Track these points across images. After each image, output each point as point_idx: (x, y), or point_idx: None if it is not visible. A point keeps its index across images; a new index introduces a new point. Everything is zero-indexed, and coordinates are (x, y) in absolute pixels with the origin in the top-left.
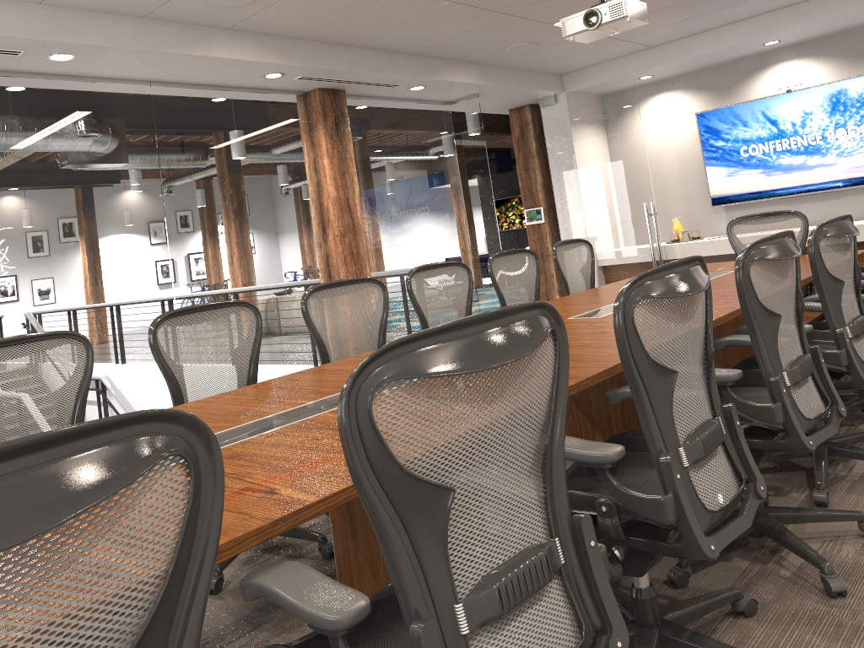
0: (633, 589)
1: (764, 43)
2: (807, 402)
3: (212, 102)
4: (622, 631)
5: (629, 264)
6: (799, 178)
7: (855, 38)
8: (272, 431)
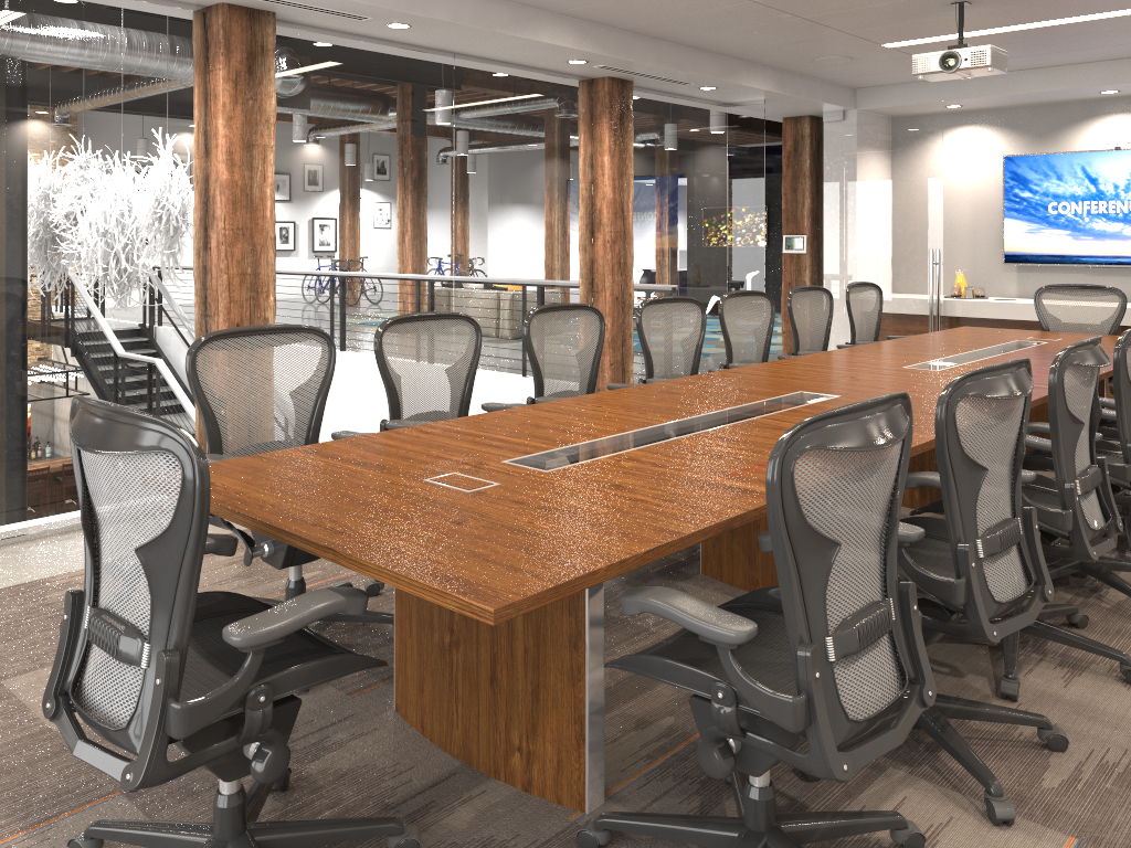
0: None
1: (1102, 91)
2: None
3: (506, 81)
4: (1050, 585)
5: (900, 314)
6: (1111, 247)
7: None
8: (730, 425)
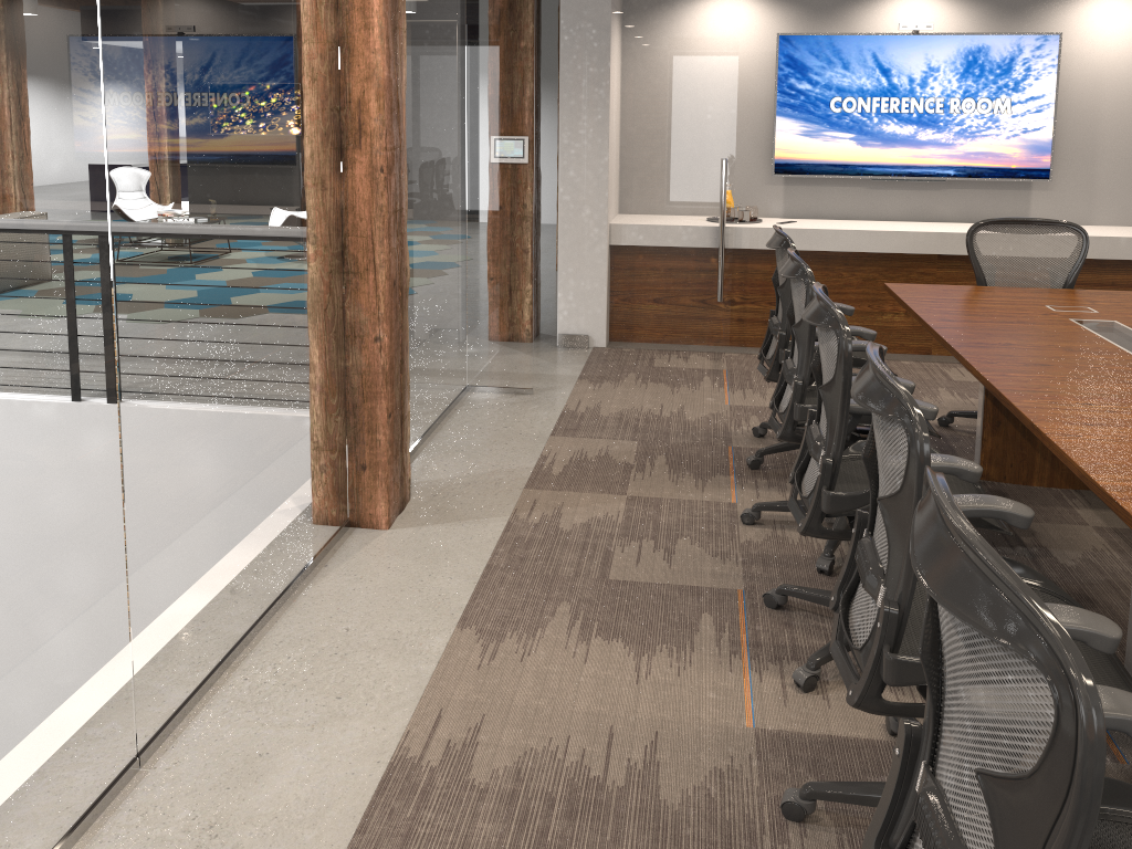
0: None
1: None
2: None
3: None
4: None
5: (673, 249)
6: (902, 155)
7: None
8: None
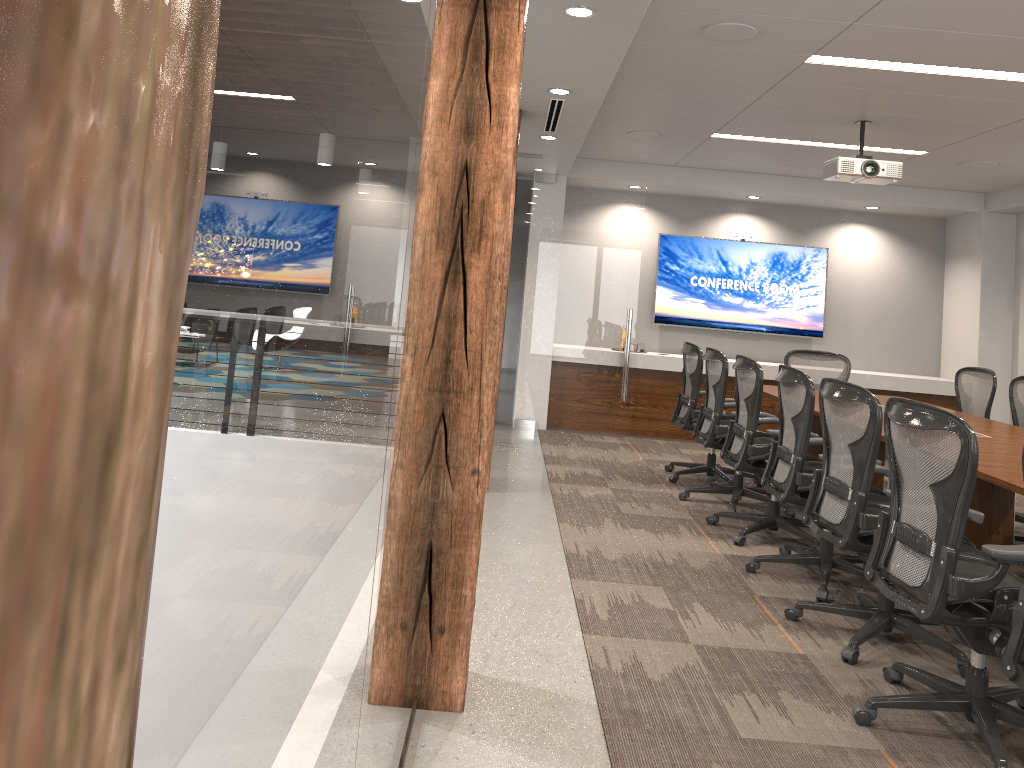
0: None
1: (751, 196)
2: None
3: None
4: None
5: (594, 365)
6: (734, 316)
7: (798, 214)
8: None
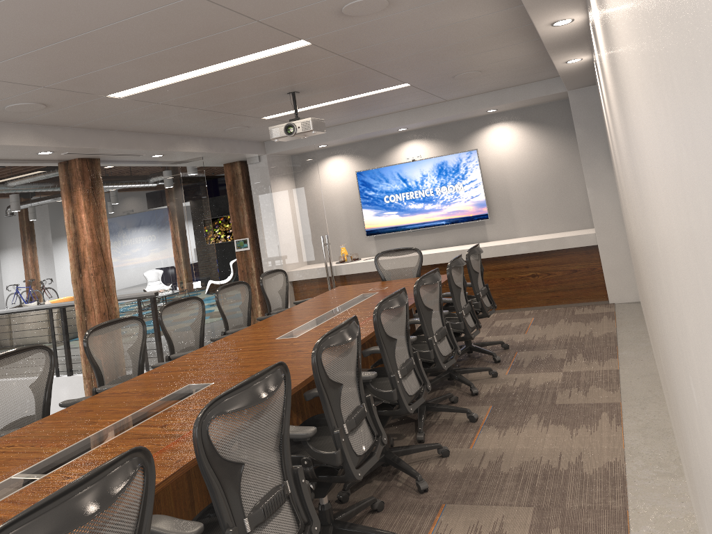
0: (319, 505)
1: (398, 129)
2: (411, 385)
3: None
4: (317, 521)
5: (310, 280)
6: (420, 218)
7: (452, 129)
8: (105, 443)
